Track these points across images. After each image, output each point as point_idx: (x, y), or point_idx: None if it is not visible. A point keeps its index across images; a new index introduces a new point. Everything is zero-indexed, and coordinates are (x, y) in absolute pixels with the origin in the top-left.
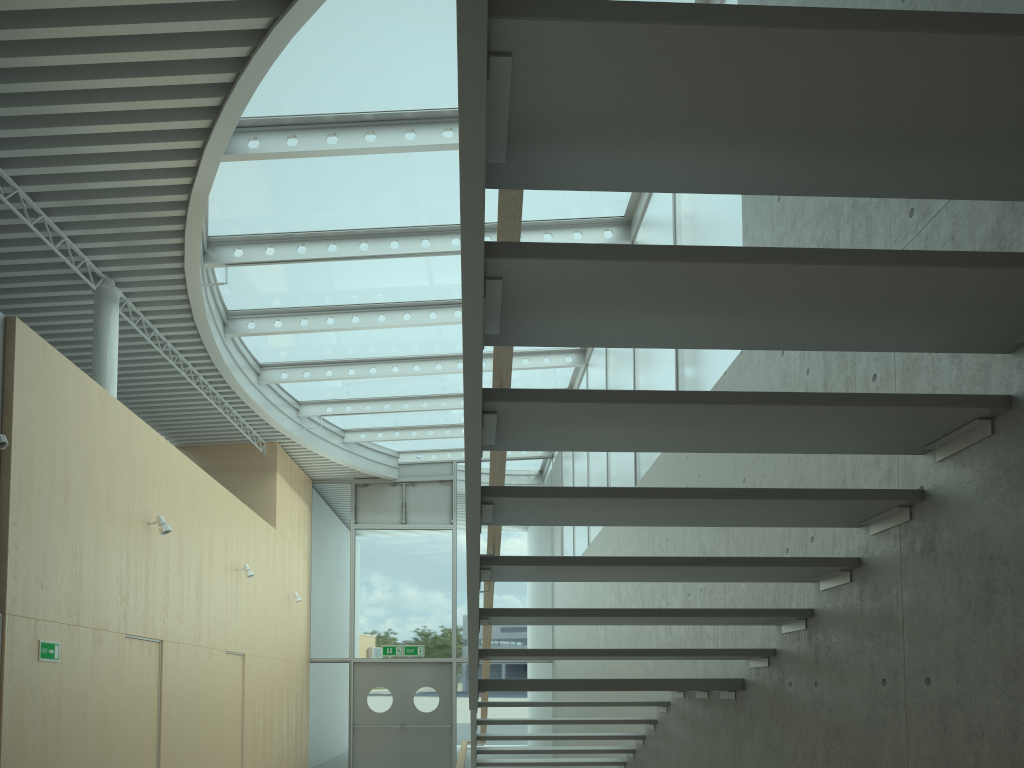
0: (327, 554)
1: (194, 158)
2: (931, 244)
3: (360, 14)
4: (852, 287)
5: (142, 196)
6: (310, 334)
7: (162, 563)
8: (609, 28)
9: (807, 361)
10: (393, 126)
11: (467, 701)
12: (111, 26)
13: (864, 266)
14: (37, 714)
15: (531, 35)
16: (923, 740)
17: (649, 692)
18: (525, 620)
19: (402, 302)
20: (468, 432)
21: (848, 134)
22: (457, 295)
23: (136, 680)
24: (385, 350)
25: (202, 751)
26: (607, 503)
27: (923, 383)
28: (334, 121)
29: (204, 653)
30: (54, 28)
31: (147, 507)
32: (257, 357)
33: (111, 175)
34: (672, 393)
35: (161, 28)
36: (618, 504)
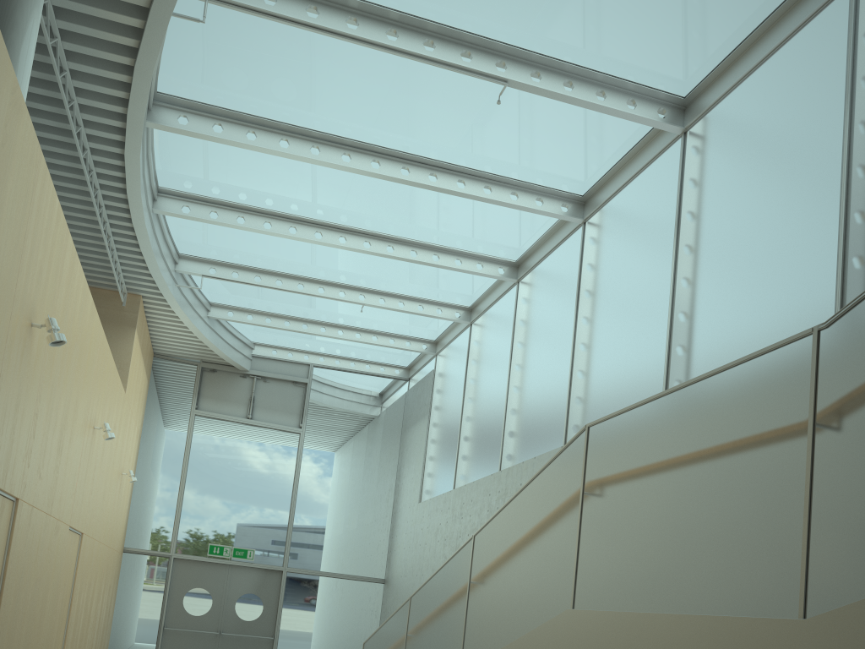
0: (160, 436)
1: None
2: None
3: None
4: None
5: None
6: (242, 161)
7: (35, 389)
8: None
9: None
10: None
11: (293, 614)
12: None
13: None
14: None
15: None
16: None
17: None
18: None
19: (375, 145)
20: None
21: None
22: (441, 154)
23: None
24: (315, 209)
25: None
26: None
27: None
28: None
29: (52, 526)
30: None
31: (34, 301)
32: (160, 177)
33: None
34: None
35: None
36: None
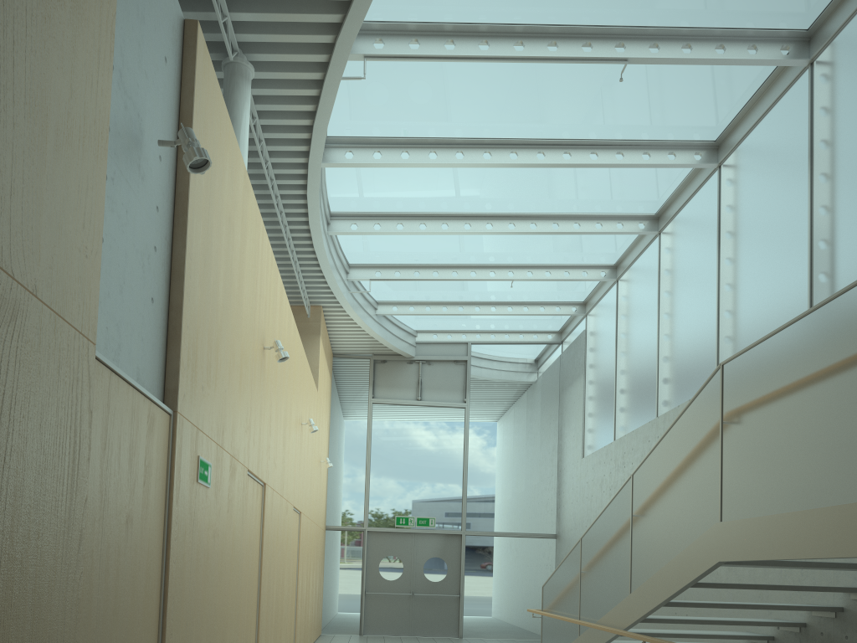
0: (345, 426)
1: None
2: None
3: None
4: None
5: None
6: (398, 176)
7: (268, 397)
8: None
9: None
10: None
11: (474, 572)
12: None
13: None
14: (193, 551)
15: None
16: None
17: None
18: None
19: (511, 139)
20: None
21: None
22: (572, 133)
23: (249, 525)
24: (463, 204)
25: (279, 610)
26: None
27: None
28: None
29: (284, 505)
30: None
31: (263, 329)
32: (331, 204)
33: None
34: None
35: None
36: None
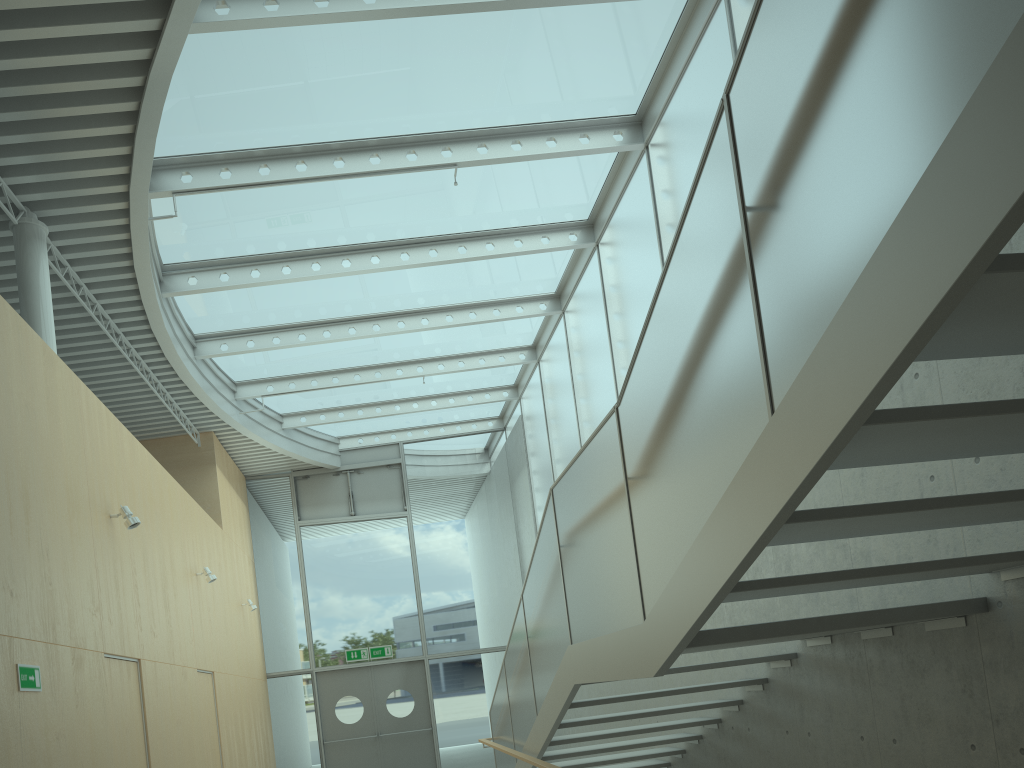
0: (272, 557)
1: (157, 17)
2: None
3: None
4: None
5: (83, 80)
6: (258, 292)
7: (129, 566)
8: None
9: None
10: None
11: (445, 700)
12: None
13: None
14: (26, 762)
15: None
16: None
17: (746, 649)
18: (800, 531)
19: (369, 243)
20: None
21: None
22: (433, 230)
23: (120, 709)
24: (341, 308)
25: None
26: None
27: None
28: None
29: (179, 673)
30: None
31: (107, 497)
32: (192, 327)
33: (43, 48)
34: None
35: None
36: None
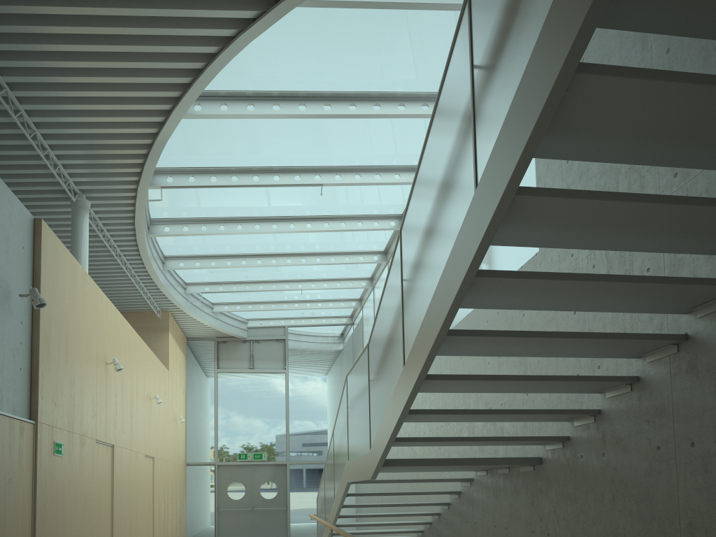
0: (198, 390)
1: (163, 116)
2: (691, 193)
3: (284, 29)
4: (690, 217)
5: (121, 139)
6: (204, 236)
7: (113, 391)
8: (623, 80)
9: (593, 260)
10: (291, 101)
11: (297, 491)
12: (131, 28)
13: (703, 206)
14: (53, 492)
15: (582, 81)
16: (689, 479)
17: (453, 474)
18: (425, 417)
19: (272, 216)
20: (458, 294)
21: (711, 137)
22: (309, 213)
23: (100, 472)
24: (253, 248)
25: (134, 523)
26: (509, 340)
27: (686, 273)
28: (252, 95)
29: (134, 455)
30: (92, 27)
31: (106, 352)
32: (164, 251)
33: (102, 124)
34: (573, 274)
35: (164, 32)
36: (515, 341)
